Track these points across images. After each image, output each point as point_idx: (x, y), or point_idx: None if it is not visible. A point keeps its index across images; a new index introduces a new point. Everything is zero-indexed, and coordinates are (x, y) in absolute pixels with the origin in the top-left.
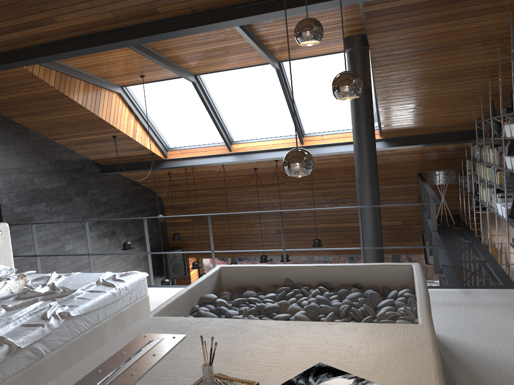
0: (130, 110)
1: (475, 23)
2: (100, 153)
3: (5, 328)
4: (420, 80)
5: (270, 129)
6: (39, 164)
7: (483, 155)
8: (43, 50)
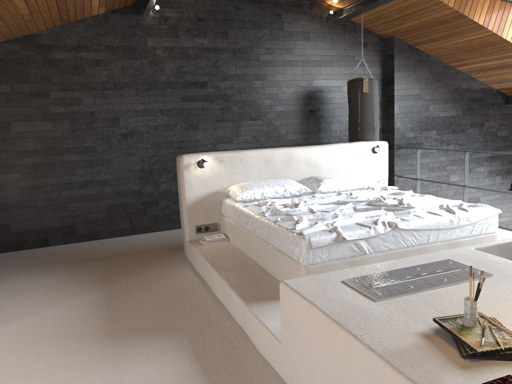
0: None
1: None
2: (504, 81)
3: (342, 221)
4: None
5: None
6: (436, 91)
7: None
8: None
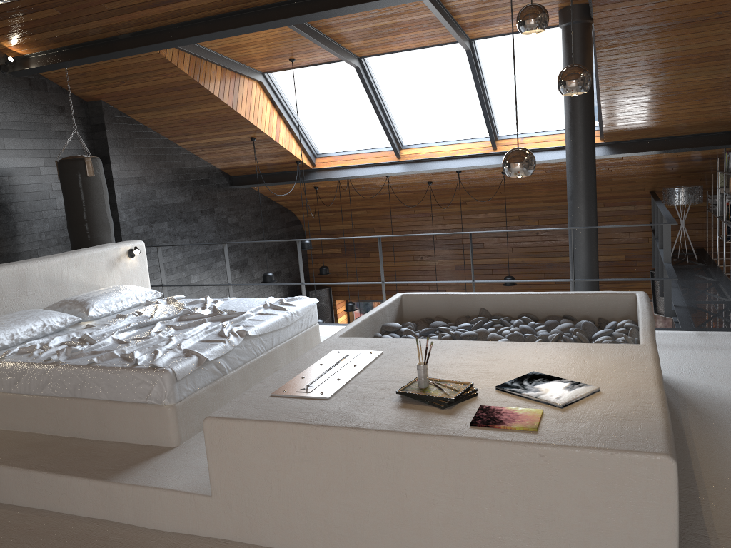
0: (272, 104)
1: None
2: (231, 159)
3: (187, 342)
4: (659, 65)
5: (453, 129)
6: (160, 172)
7: None
8: (185, 30)
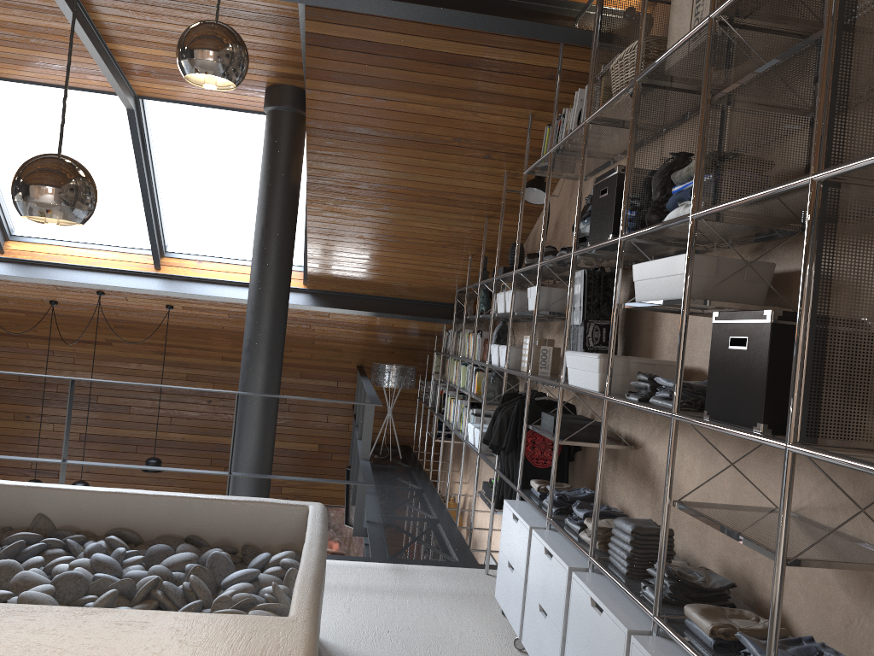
0: None
1: (478, 115)
2: None
3: None
4: (383, 194)
5: (99, 227)
6: None
7: (460, 346)
8: None
